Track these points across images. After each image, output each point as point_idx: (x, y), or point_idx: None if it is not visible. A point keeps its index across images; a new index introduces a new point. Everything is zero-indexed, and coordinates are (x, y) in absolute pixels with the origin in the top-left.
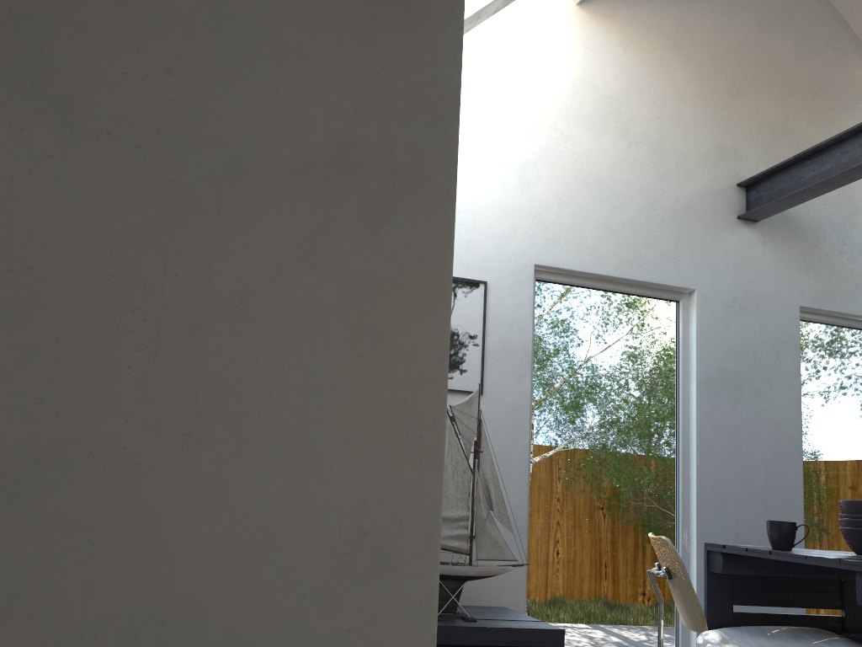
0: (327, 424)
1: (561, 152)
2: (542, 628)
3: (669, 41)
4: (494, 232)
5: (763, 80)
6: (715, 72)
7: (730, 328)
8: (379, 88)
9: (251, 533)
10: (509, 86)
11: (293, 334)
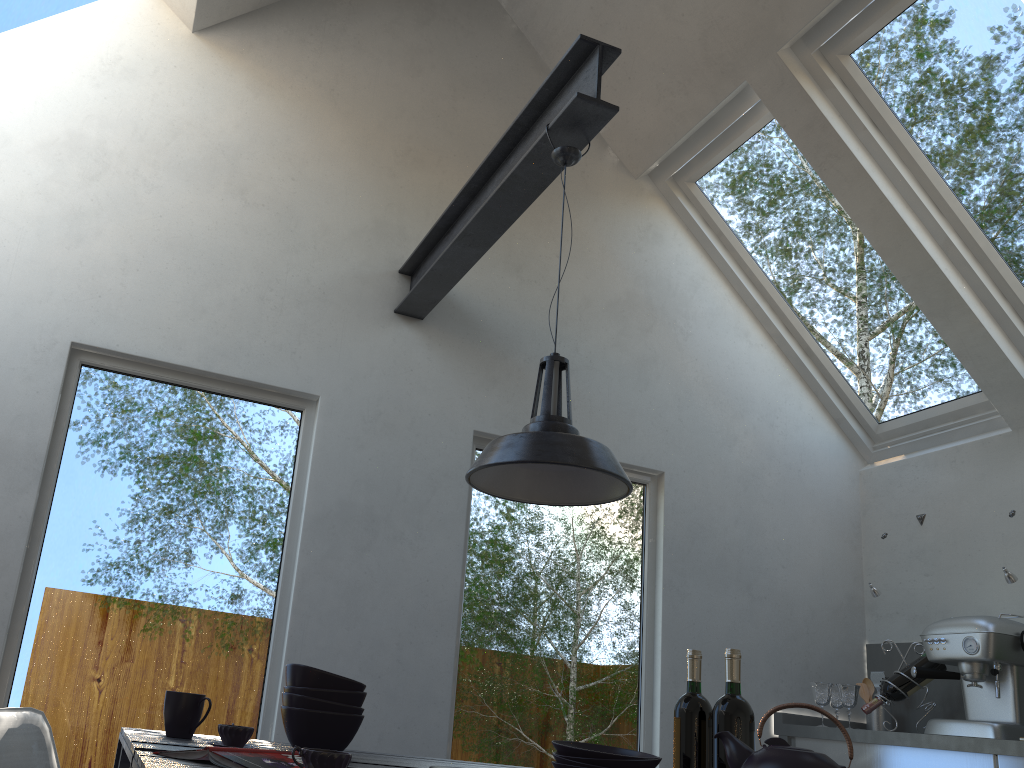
0: None
1: (140, 204)
2: None
3: (323, 91)
4: (14, 295)
5: (451, 152)
6: (385, 135)
7: (366, 451)
8: None
9: None
10: (74, 115)
11: None
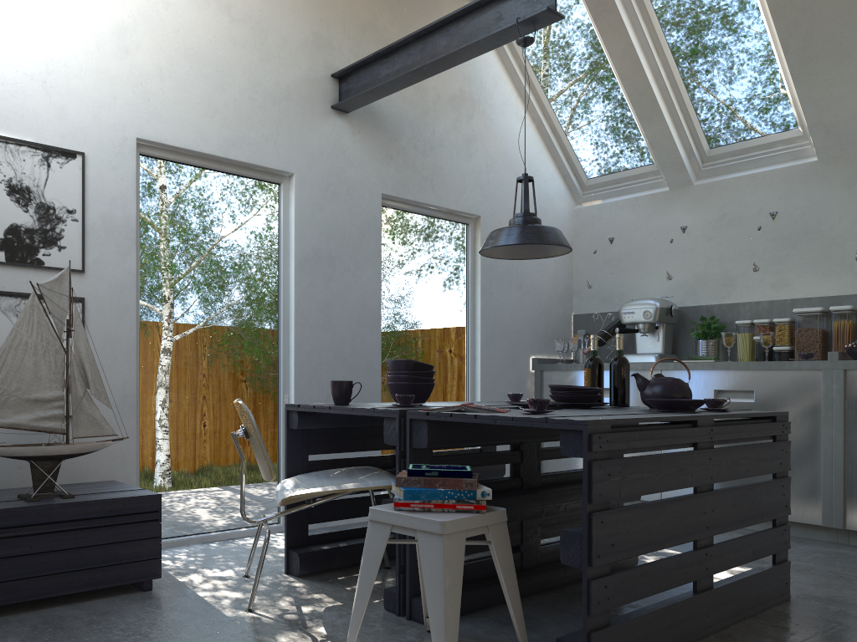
0: None
1: (162, 20)
2: (139, 496)
3: None
4: (91, 100)
5: None
6: None
7: (324, 212)
8: None
9: None
10: None
11: None
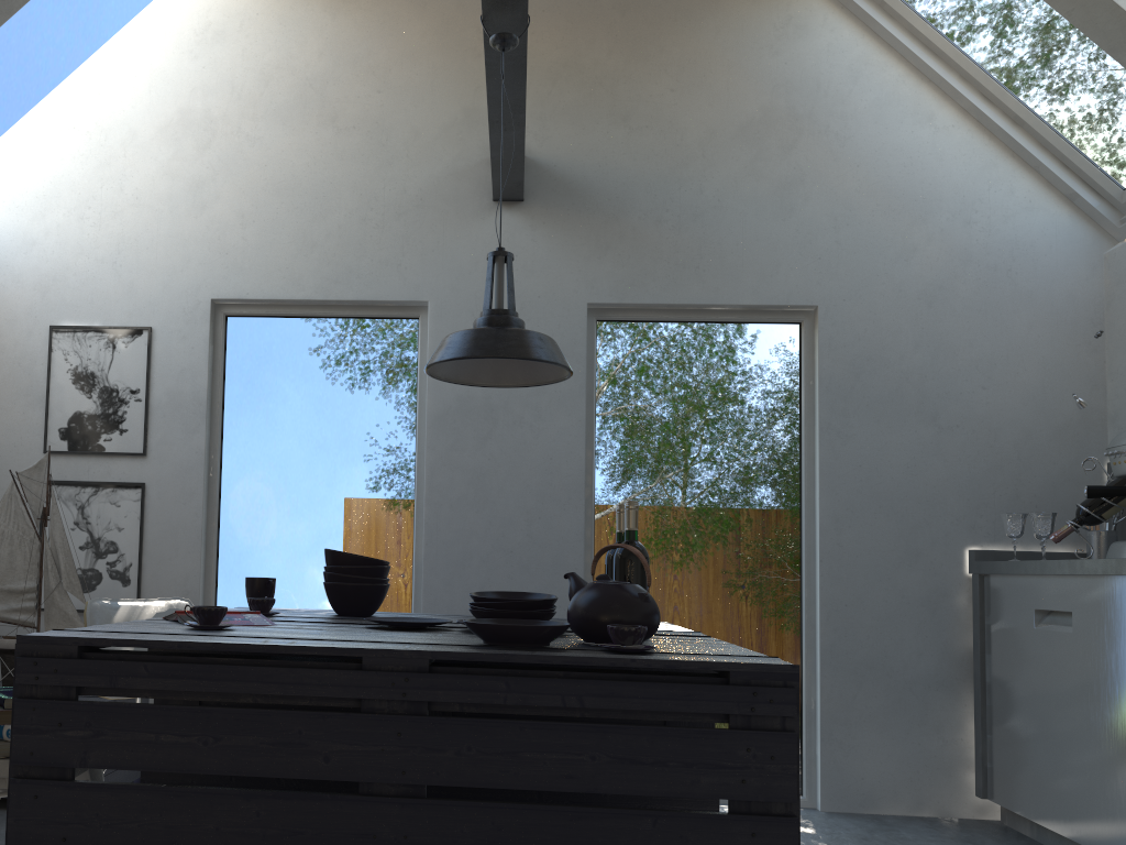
0: None
1: (247, 160)
2: None
3: None
4: (162, 269)
5: (539, 8)
6: (466, 14)
7: None
8: None
9: None
10: (181, 93)
11: None
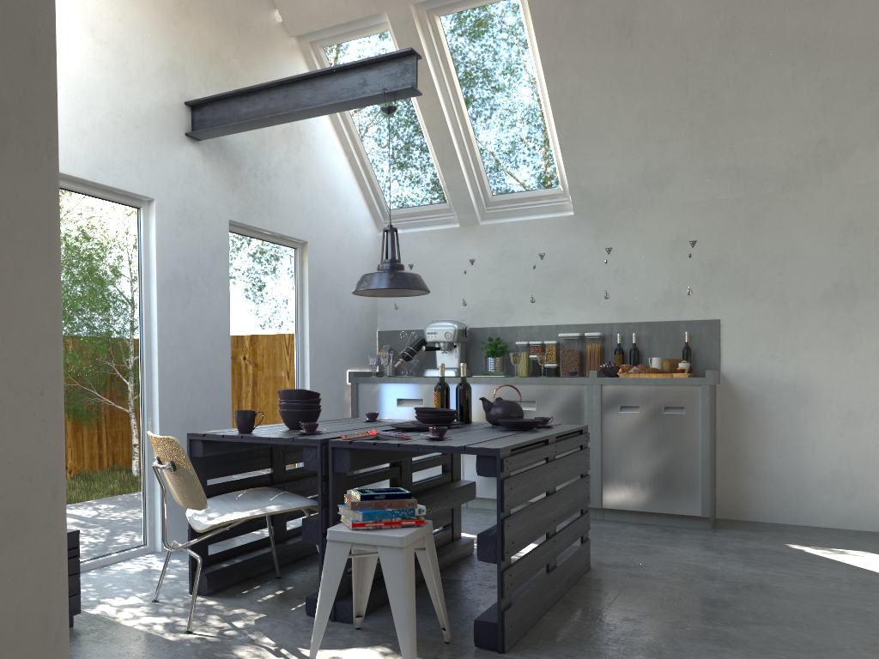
0: None
1: None
2: None
3: None
4: None
5: (203, 6)
6: None
7: (181, 237)
8: None
9: None
10: None
11: None
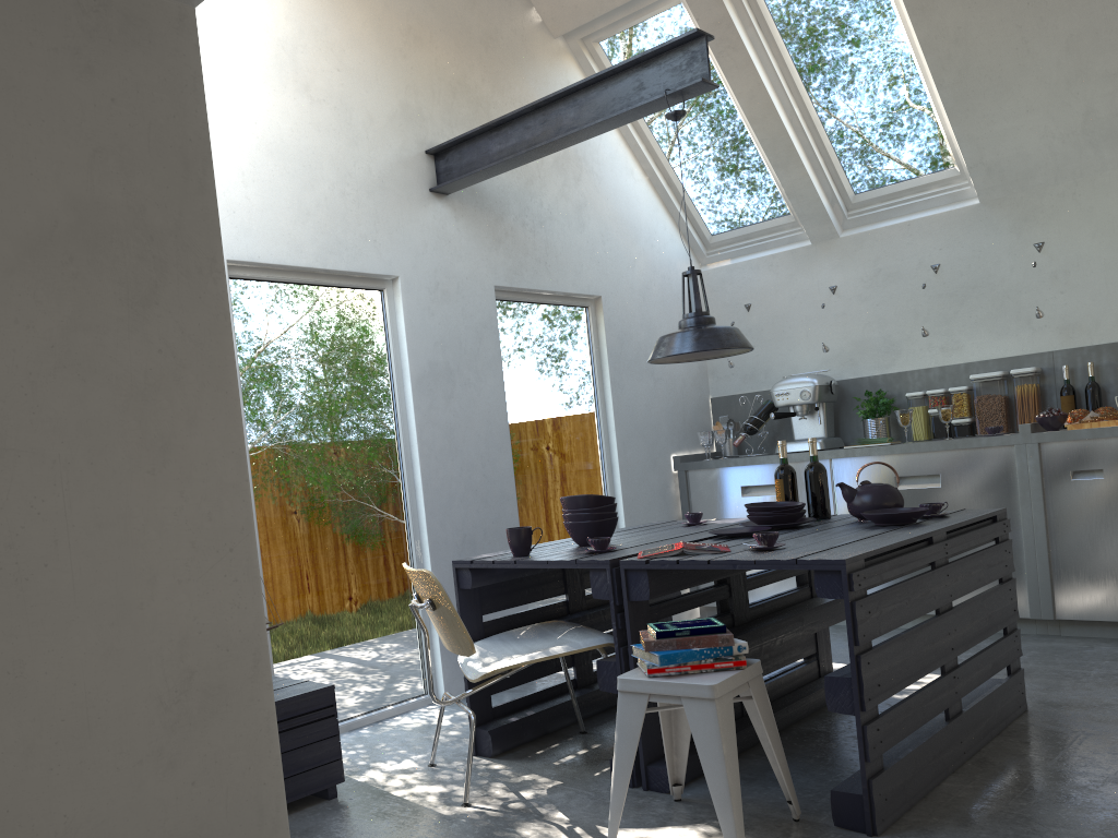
0: (129, 561)
1: (238, 113)
2: (313, 691)
3: None
4: None
5: (437, 27)
6: (391, 15)
7: (436, 317)
8: (114, 129)
9: (65, 712)
10: None
11: (68, 462)
